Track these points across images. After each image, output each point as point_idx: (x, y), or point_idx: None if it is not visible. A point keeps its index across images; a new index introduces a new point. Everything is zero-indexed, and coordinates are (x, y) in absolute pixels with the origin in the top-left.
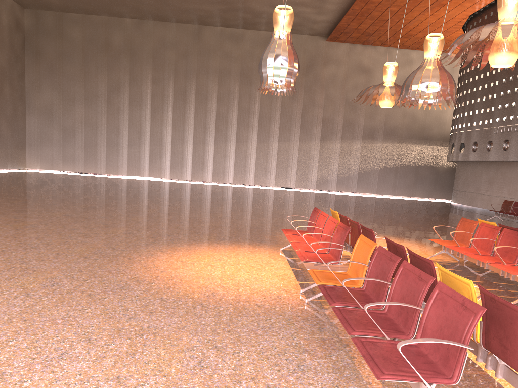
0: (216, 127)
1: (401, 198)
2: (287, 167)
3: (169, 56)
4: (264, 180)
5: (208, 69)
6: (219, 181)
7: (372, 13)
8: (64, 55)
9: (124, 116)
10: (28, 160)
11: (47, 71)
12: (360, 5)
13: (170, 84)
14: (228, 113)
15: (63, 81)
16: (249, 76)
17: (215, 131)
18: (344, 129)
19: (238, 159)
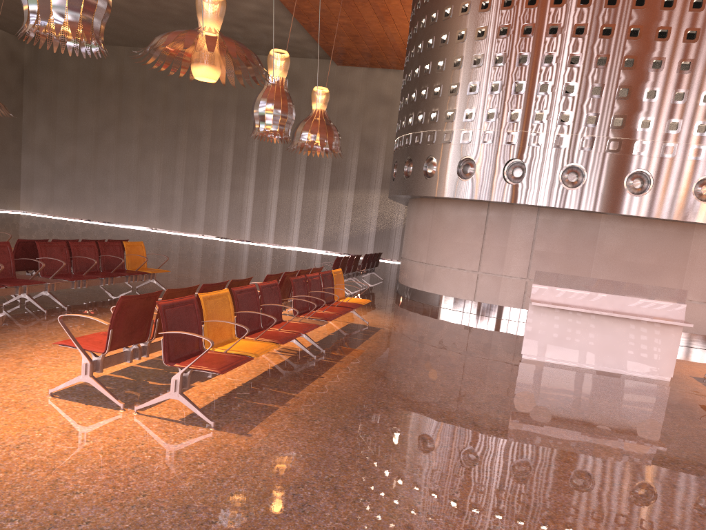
0: (209, 170)
1: None
2: (289, 220)
3: (162, 87)
4: (261, 235)
5: (202, 102)
6: (211, 234)
7: (331, 28)
8: (59, 88)
9: (114, 155)
10: (22, 202)
11: (42, 107)
12: (304, 19)
13: (162, 119)
14: (223, 153)
15: (57, 116)
16: (247, 109)
17: (209, 174)
18: (358, 175)
19: (232, 208)
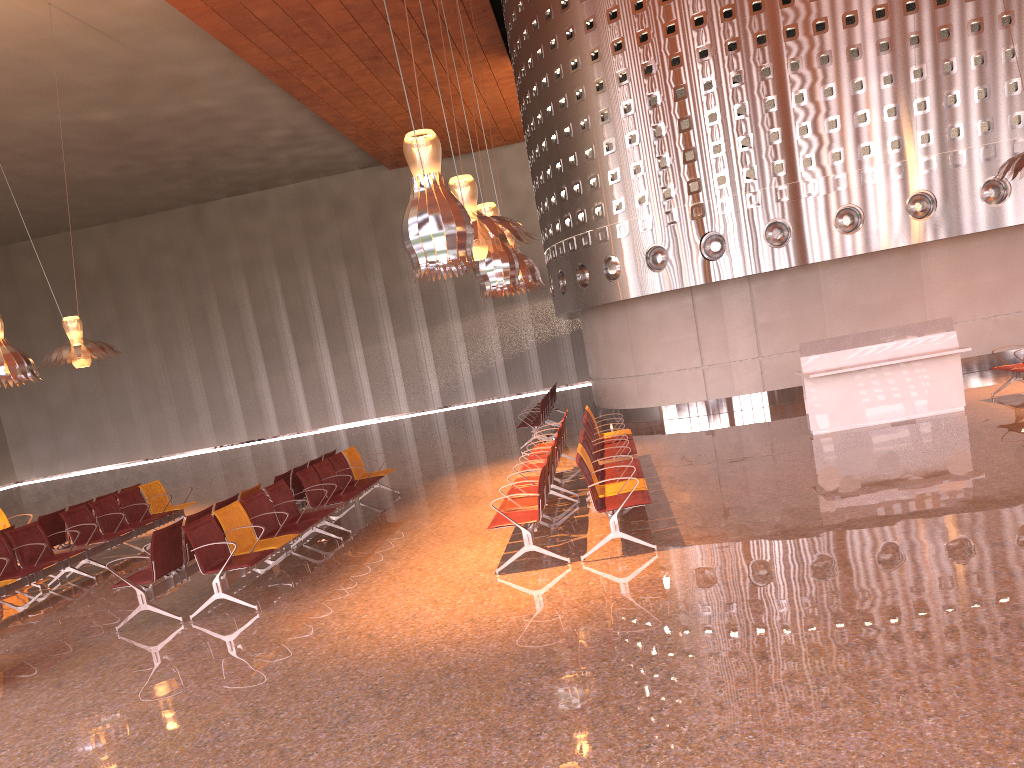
0: (263, 350)
1: (573, 388)
2: (388, 382)
3: (167, 263)
4: (358, 411)
5: (227, 266)
6: (290, 430)
7: (385, 130)
8: (25, 304)
9: (128, 370)
10: (17, 469)
11: (9, 335)
12: (351, 129)
13: (180, 304)
14: (275, 323)
15: (33, 342)
16: (289, 258)
17: (264, 355)
18: (459, 298)
19: (309, 390)
